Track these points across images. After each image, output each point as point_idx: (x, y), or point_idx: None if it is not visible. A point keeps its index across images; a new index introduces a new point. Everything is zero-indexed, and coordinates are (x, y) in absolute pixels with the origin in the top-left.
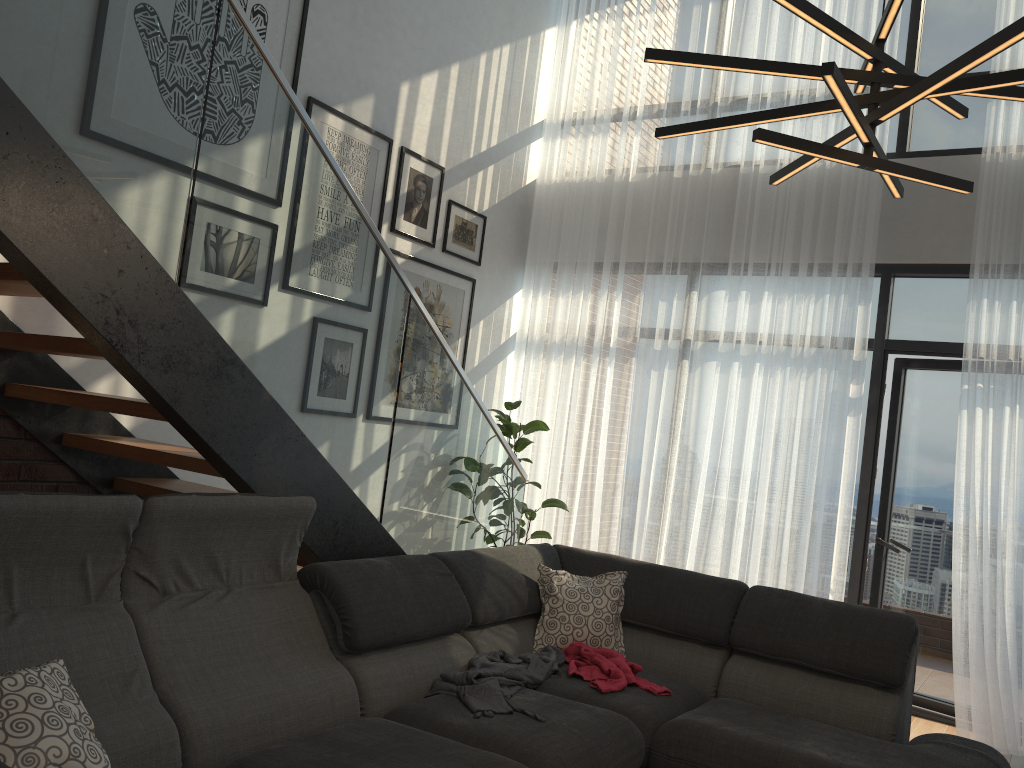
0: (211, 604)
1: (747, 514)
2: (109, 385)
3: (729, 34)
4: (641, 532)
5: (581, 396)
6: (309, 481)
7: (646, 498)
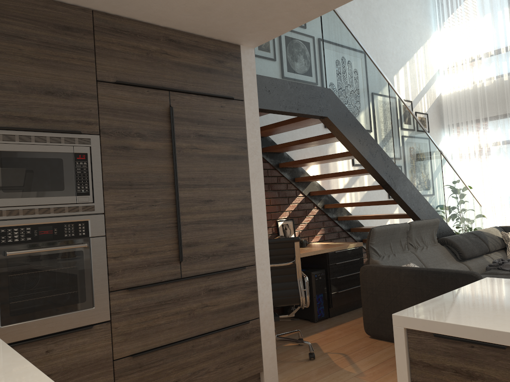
0: (425, 250)
1: None
2: (343, 200)
3: None
4: None
5: (481, 173)
6: (430, 215)
7: None
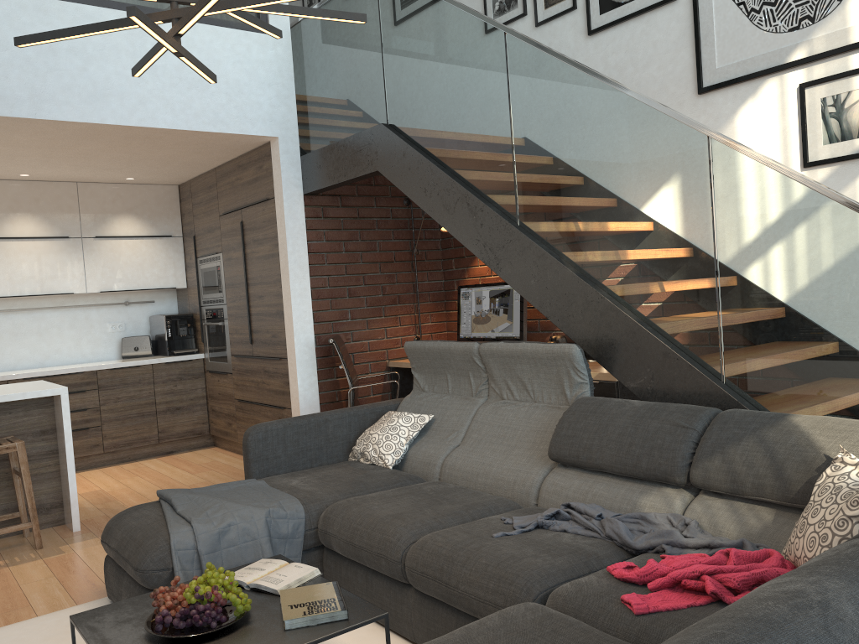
0: (514, 409)
1: None
2: None
3: None
4: None
5: None
6: (615, 333)
7: None
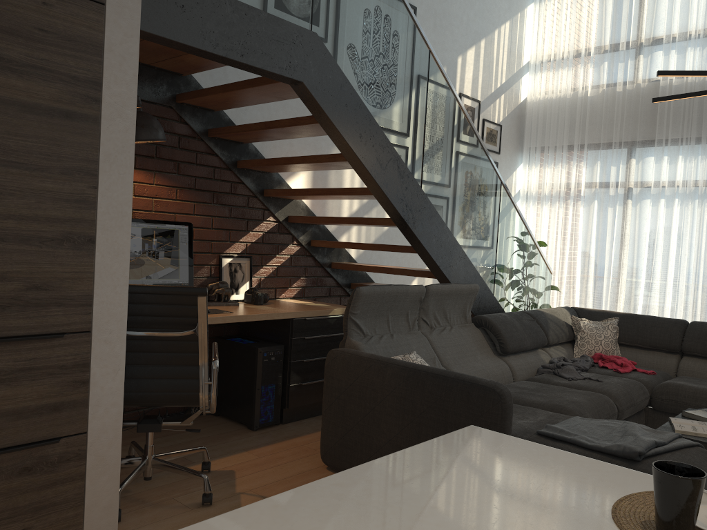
0: (448, 332)
1: (674, 287)
2: (346, 238)
3: (649, 0)
4: (607, 301)
5: (563, 225)
6: (469, 277)
7: (609, 281)
